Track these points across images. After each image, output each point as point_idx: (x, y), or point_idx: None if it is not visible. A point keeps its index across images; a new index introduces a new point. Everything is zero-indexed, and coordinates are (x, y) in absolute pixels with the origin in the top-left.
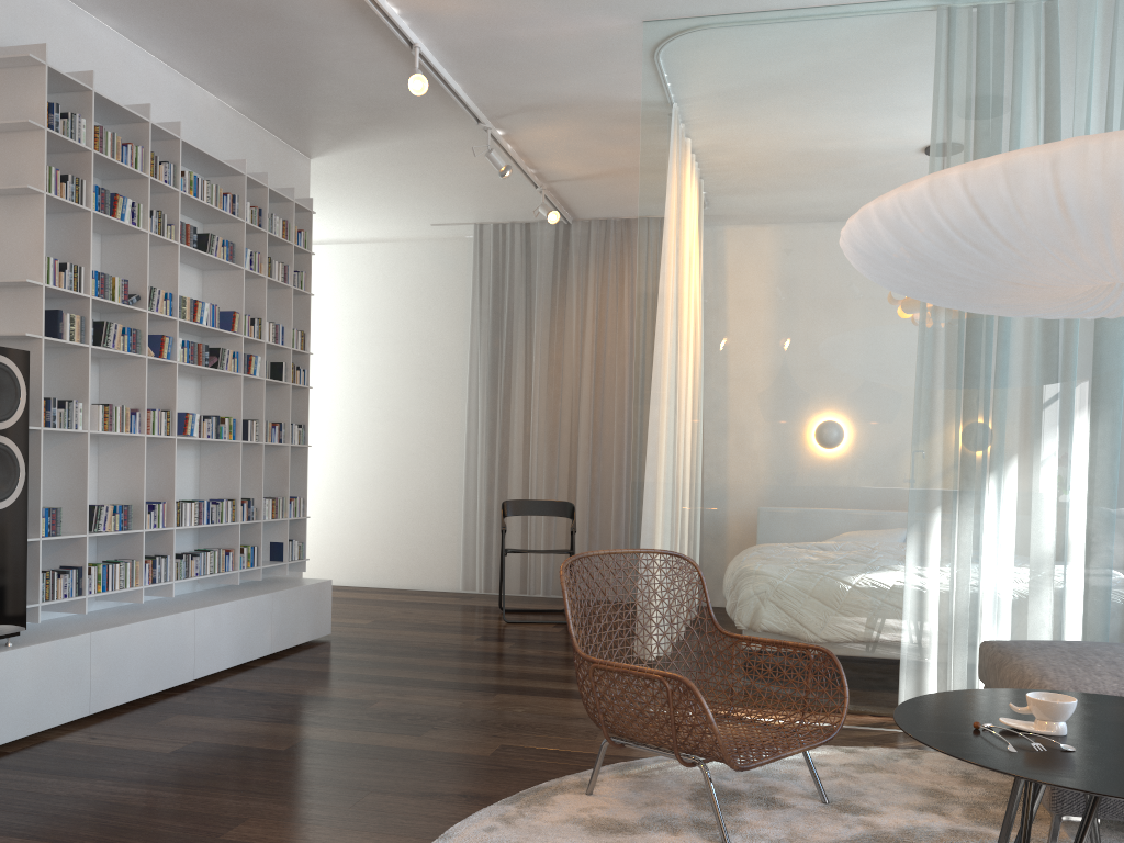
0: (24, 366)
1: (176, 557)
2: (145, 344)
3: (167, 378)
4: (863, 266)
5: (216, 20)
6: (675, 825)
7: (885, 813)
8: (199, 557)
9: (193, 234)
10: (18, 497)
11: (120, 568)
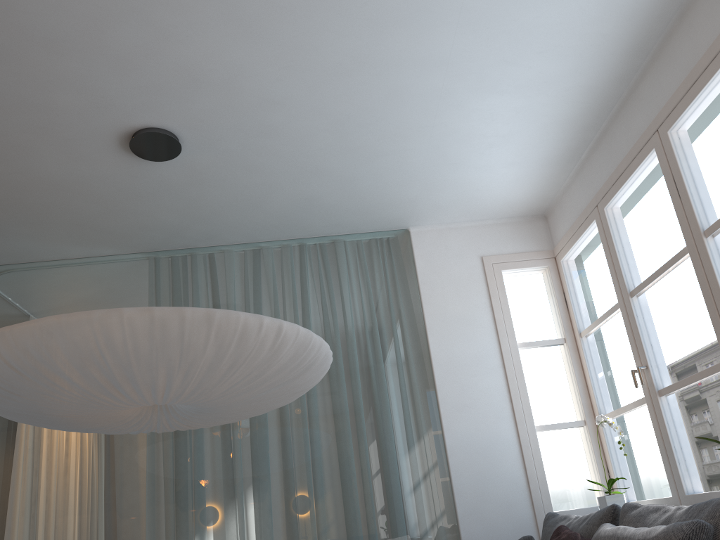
0: None
1: None
2: None
3: None
4: None
5: None
6: None
7: None
8: None
9: None
10: None
11: None
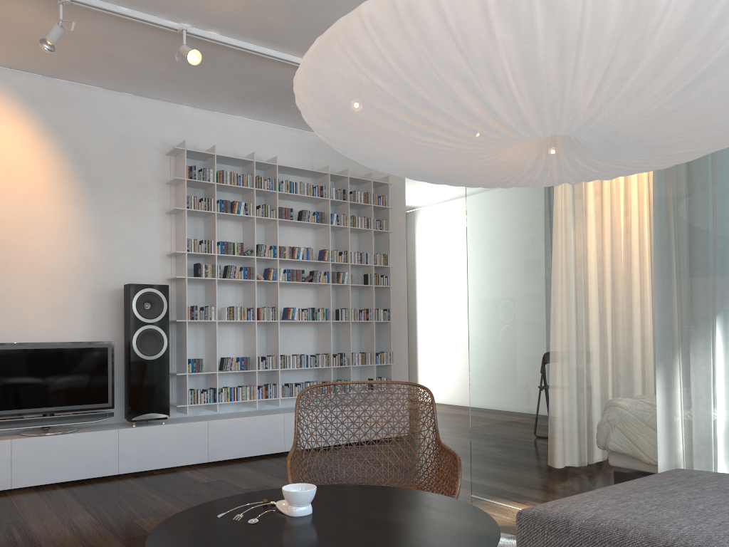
0: (165, 292)
1: (286, 385)
2: (255, 274)
3: (275, 290)
4: None
5: (275, 100)
6: None
7: None
8: (299, 385)
9: (290, 212)
10: (163, 353)
11: (242, 389)
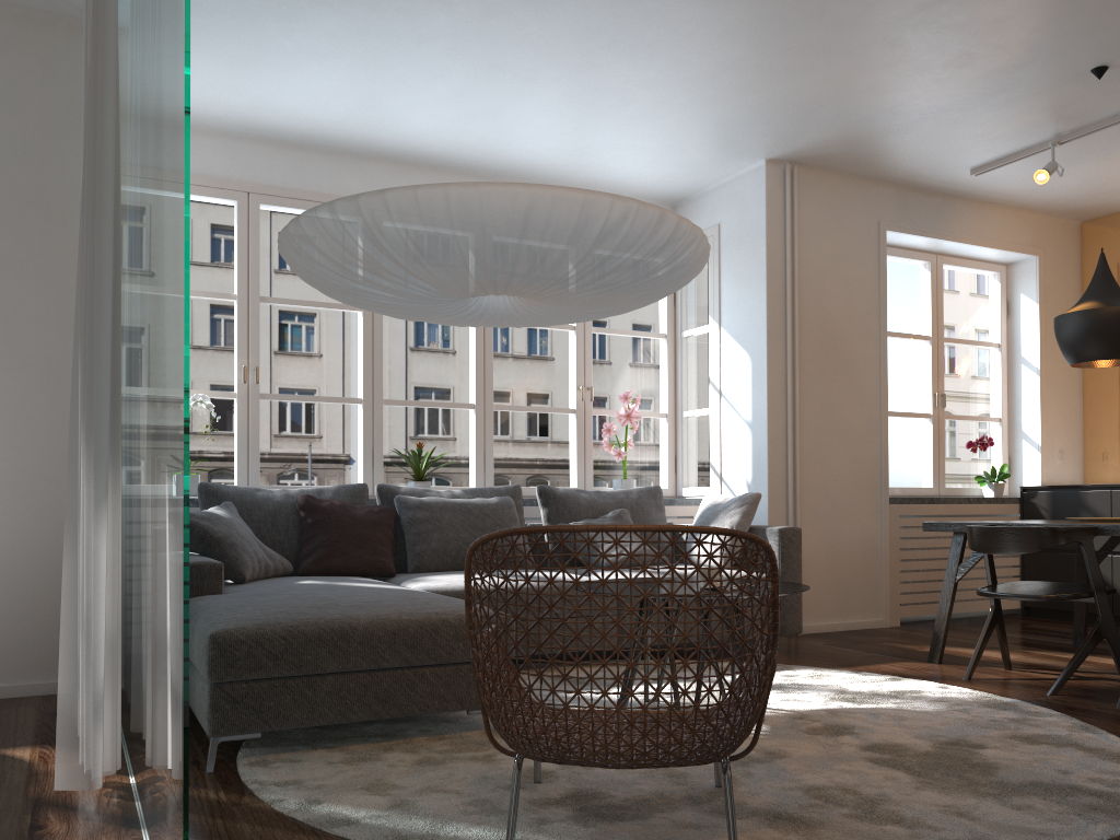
0: None
1: None
2: None
3: None
4: (579, 229)
5: None
6: (722, 807)
7: (527, 765)
8: None
9: None
10: None
11: None
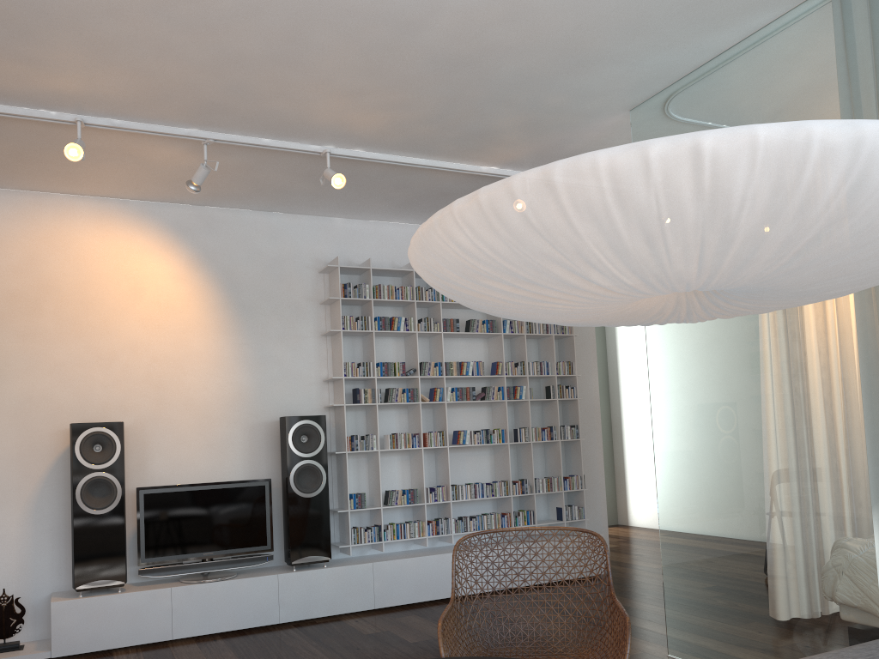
0: (322, 423)
1: (460, 518)
2: (419, 395)
3: (443, 411)
4: None
5: (433, 204)
6: None
7: None
8: (475, 518)
9: (456, 323)
10: (322, 490)
11: (409, 525)
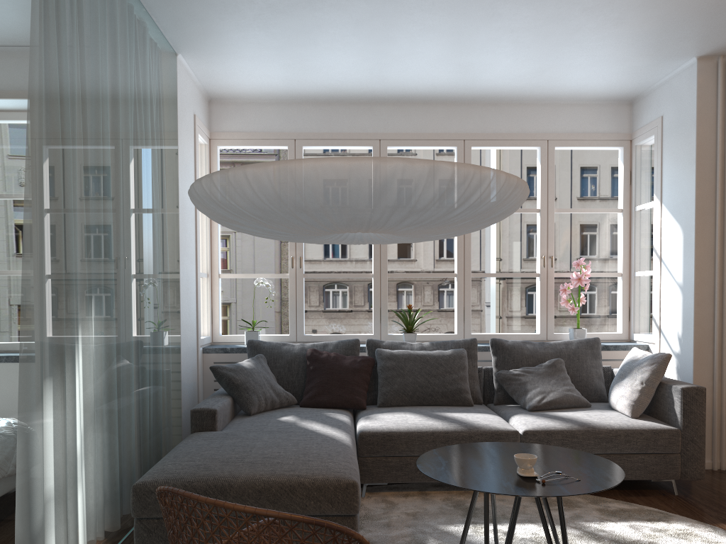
0: None
1: None
2: None
3: None
4: (354, 189)
5: None
6: None
7: None
8: None
9: None
10: None
11: None
